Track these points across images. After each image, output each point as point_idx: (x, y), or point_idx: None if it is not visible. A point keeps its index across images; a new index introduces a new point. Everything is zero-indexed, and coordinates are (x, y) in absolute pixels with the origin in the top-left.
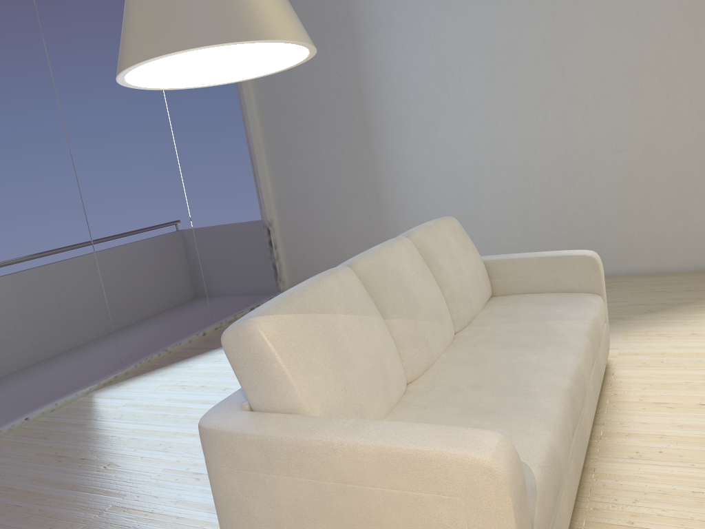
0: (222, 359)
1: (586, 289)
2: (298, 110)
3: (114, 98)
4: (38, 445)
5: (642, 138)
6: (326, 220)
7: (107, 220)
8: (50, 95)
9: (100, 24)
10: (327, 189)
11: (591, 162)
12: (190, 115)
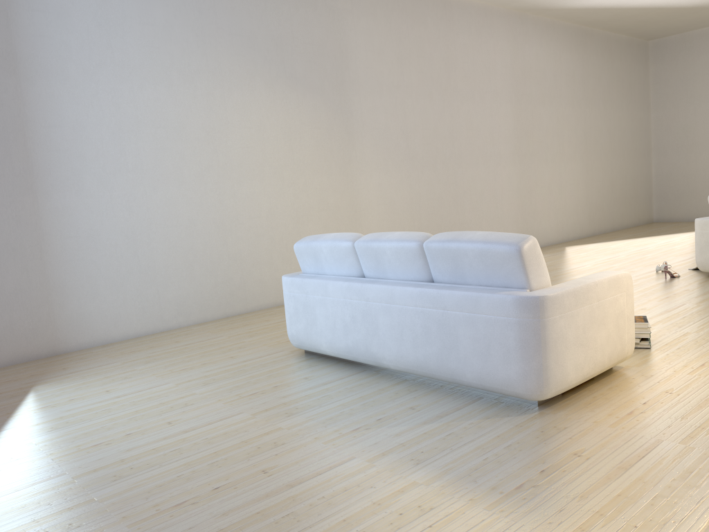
0: (55, 426)
1: None
2: None
3: None
4: (96, 528)
5: (266, 209)
6: None
7: None
8: None
9: None
10: None
11: (237, 224)
12: None
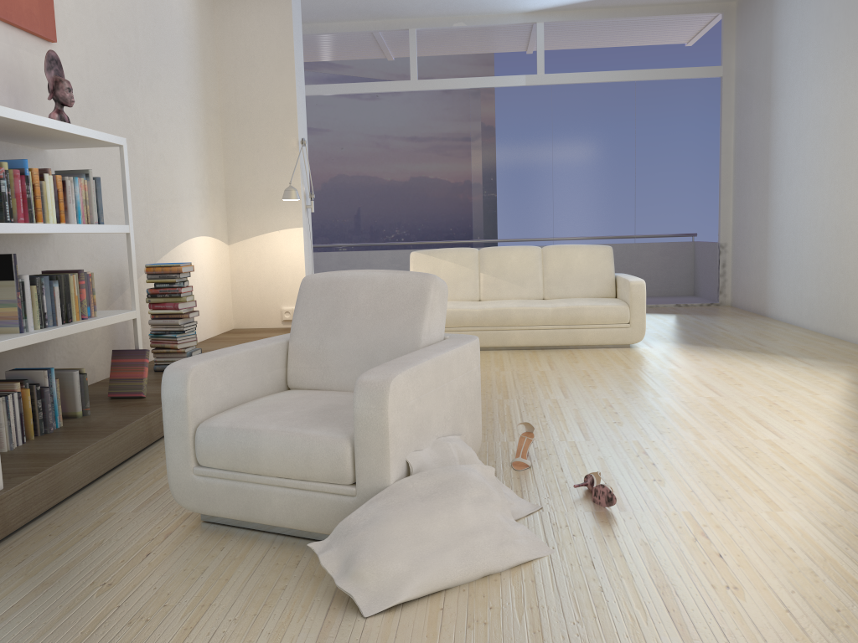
0: None
1: (627, 301)
2: (746, 158)
3: (591, 151)
4: None
5: None
6: (747, 250)
7: (566, 222)
8: (548, 152)
9: (593, 108)
10: (749, 225)
11: (849, 233)
12: (656, 160)
